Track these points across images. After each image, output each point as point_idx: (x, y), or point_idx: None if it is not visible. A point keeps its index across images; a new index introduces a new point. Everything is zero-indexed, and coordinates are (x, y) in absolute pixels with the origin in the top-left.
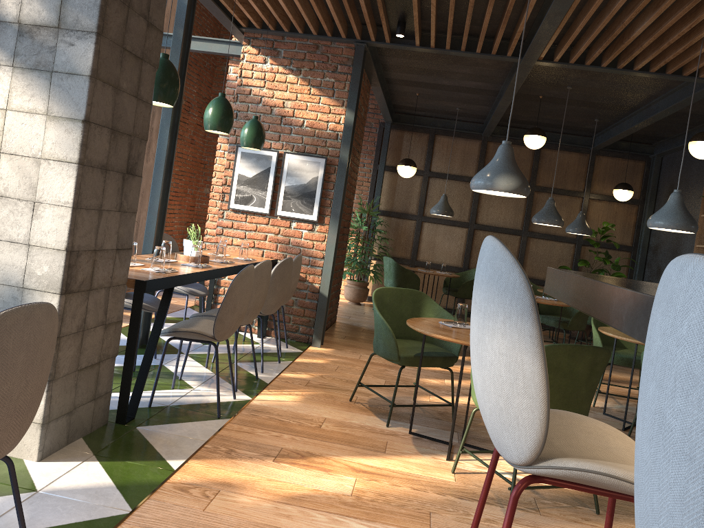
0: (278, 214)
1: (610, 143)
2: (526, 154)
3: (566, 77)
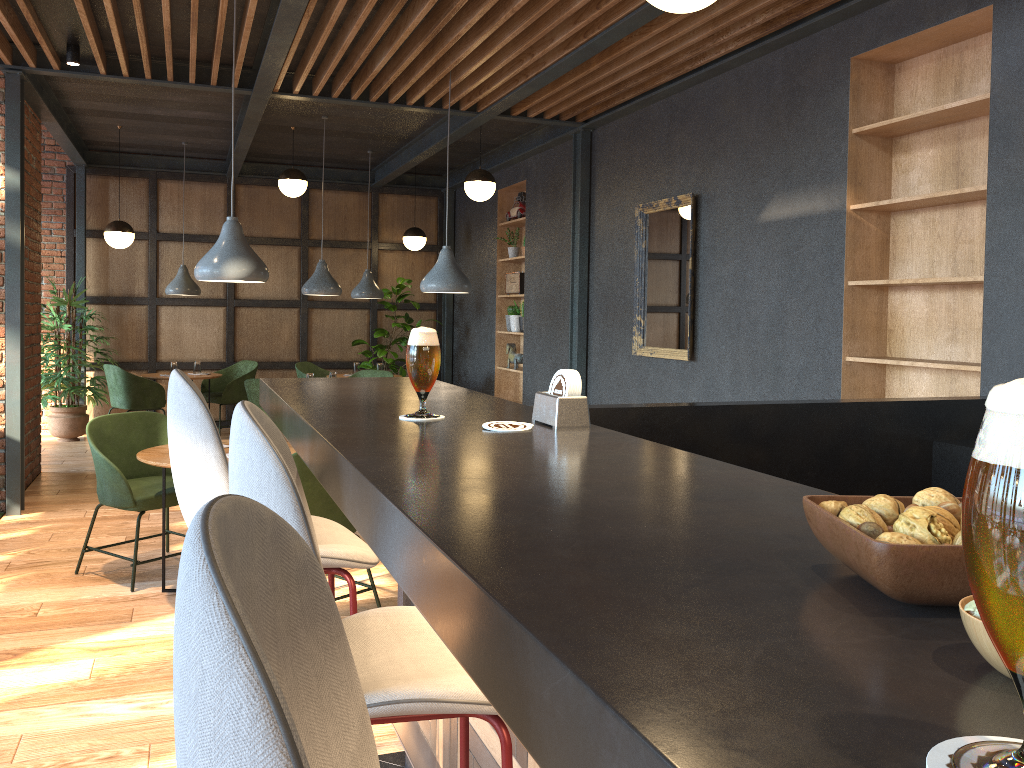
0: None
1: (392, 178)
2: (291, 198)
3: (318, 106)
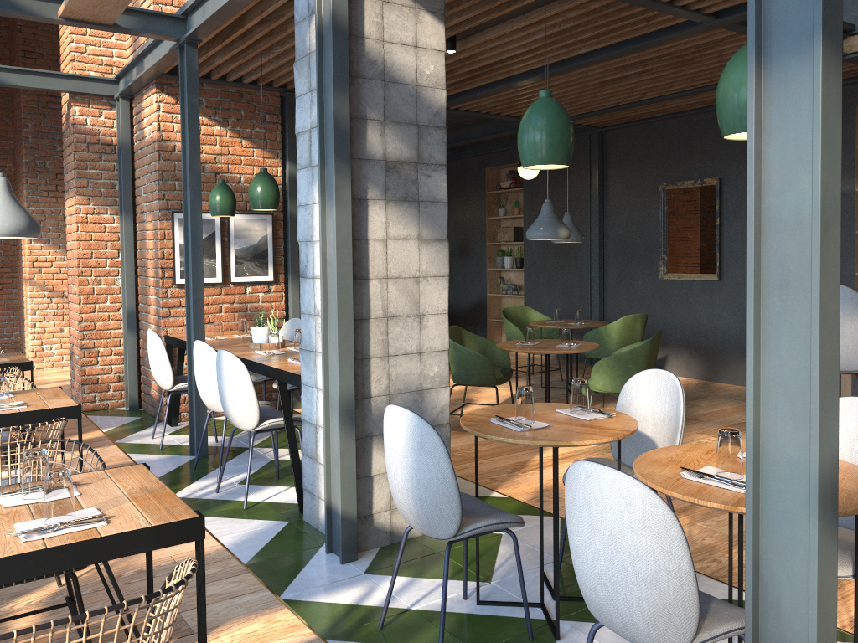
0: (232, 282)
1: None
2: None
3: None
